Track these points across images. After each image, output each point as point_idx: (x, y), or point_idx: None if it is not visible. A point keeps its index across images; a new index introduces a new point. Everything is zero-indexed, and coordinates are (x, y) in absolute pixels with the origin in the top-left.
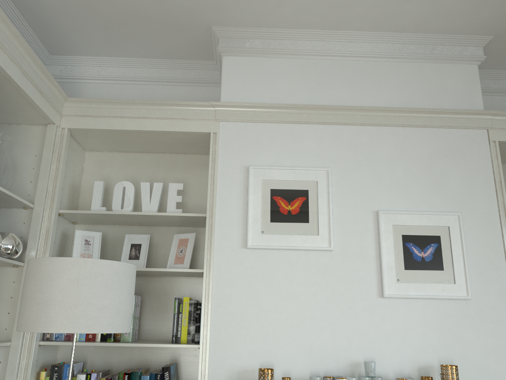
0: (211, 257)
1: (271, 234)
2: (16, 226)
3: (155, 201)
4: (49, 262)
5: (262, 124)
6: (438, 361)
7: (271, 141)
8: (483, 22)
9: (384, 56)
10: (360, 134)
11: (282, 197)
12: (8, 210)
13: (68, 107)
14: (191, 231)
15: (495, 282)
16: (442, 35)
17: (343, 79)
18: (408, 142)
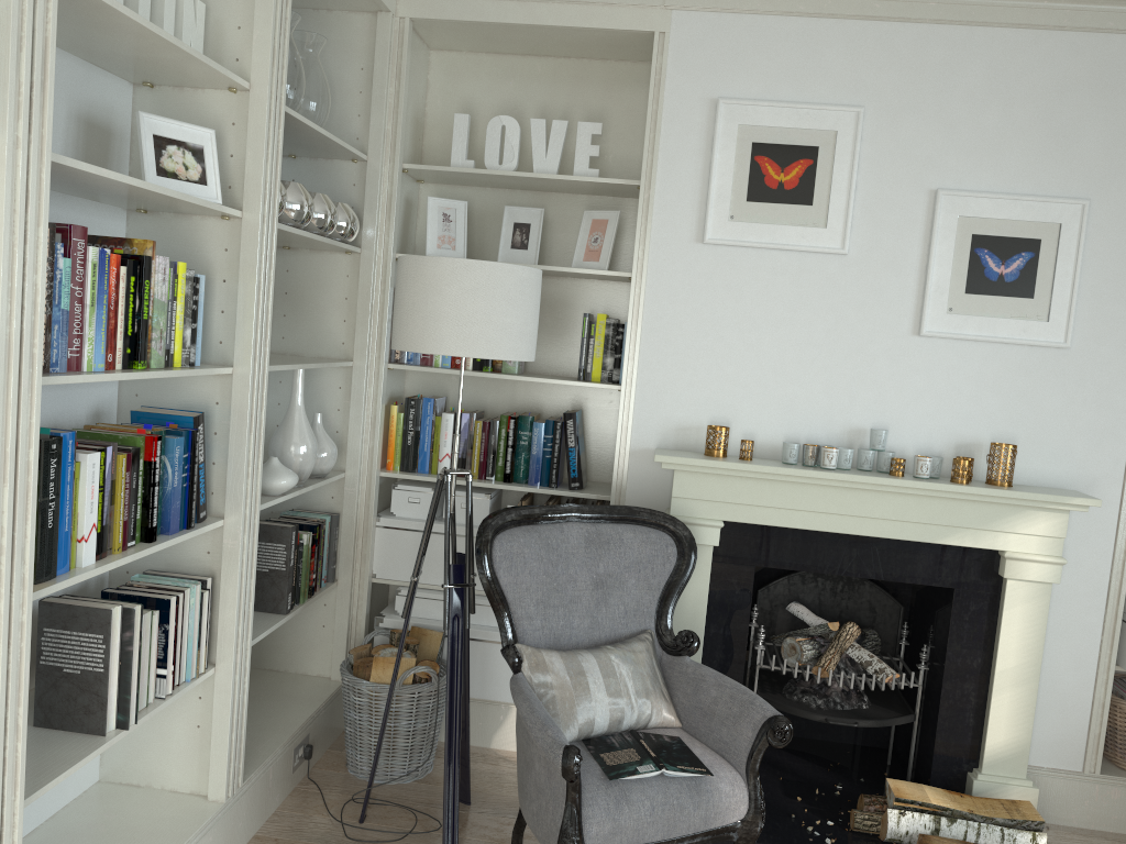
0: (645, 255)
1: (745, 223)
2: (343, 190)
3: (554, 154)
4: (434, 264)
5: (748, 17)
6: (991, 438)
7: (761, 52)
8: None
9: None
10: (930, 41)
11: (771, 158)
12: (328, 163)
13: None
14: (610, 205)
15: (1120, 324)
16: None
17: None
18: (1020, 61)
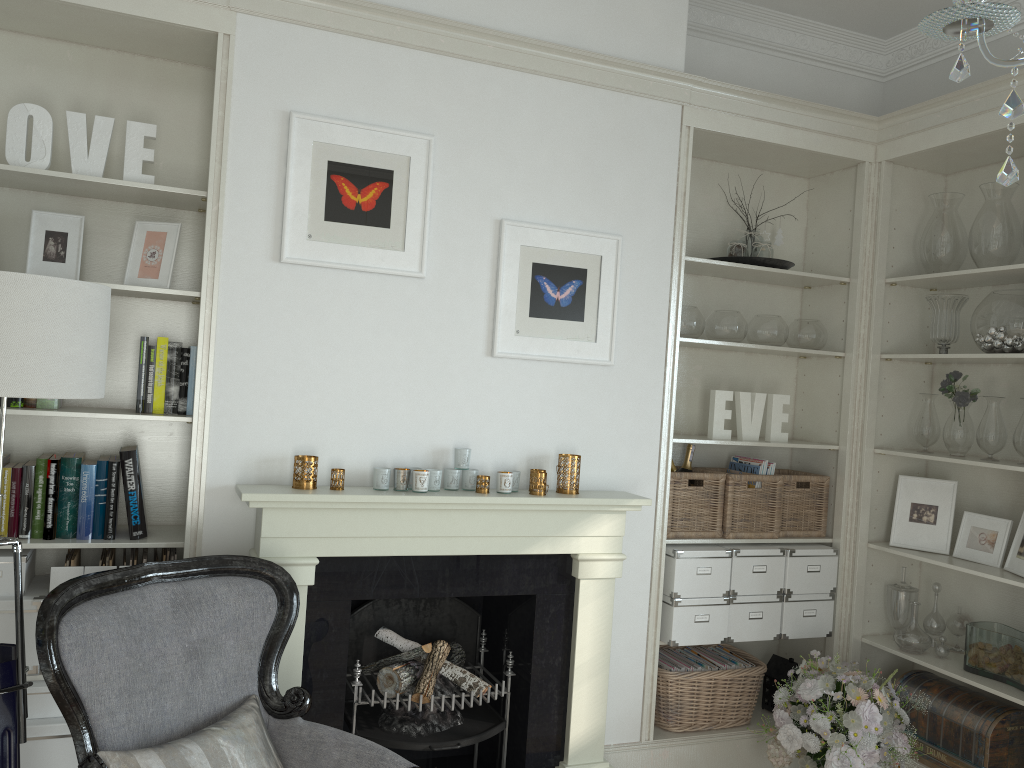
0: (216, 273)
1: (324, 242)
2: None
3: (99, 154)
4: None
5: (319, 33)
6: (556, 449)
7: (333, 70)
8: None
9: None
10: (490, 81)
11: (348, 178)
12: None
13: None
14: (163, 216)
15: (649, 344)
16: None
17: None
18: (563, 109)
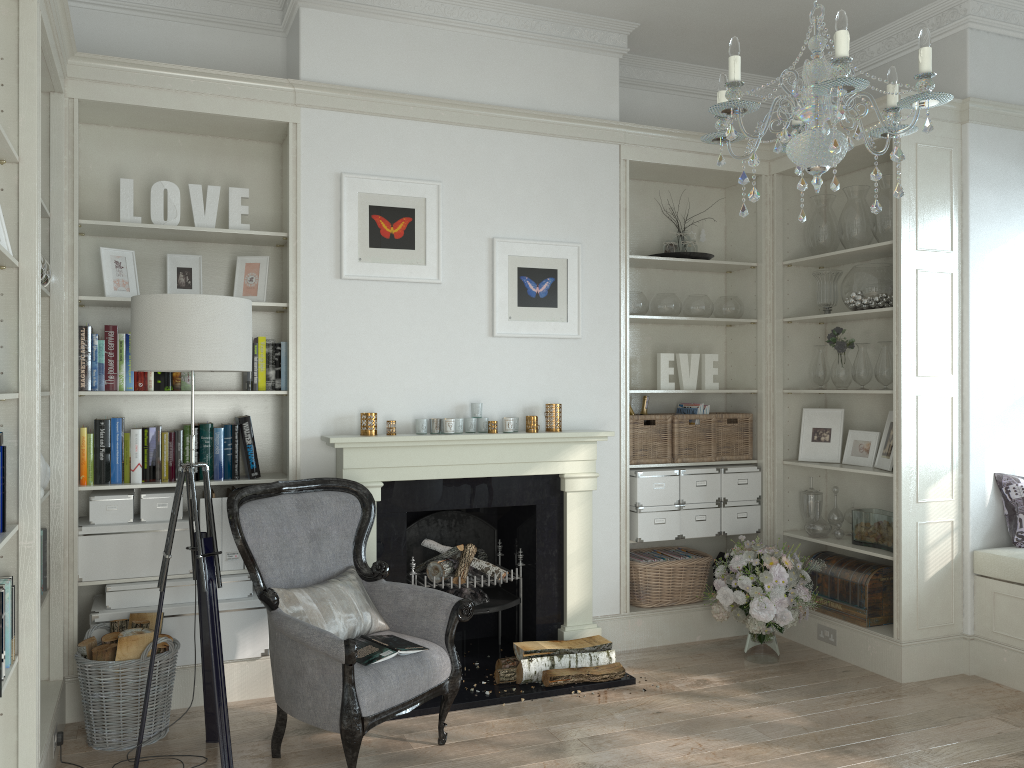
0: (298, 289)
1: (370, 263)
2: None
3: (212, 212)
4: (178, 300)
5: (357, 116)
6: (543, 401)
7: (368, 141)
8: (630, 10)
9: (513, 35)
10: (478, 139)
11: (383, 216)
12: None
13: (75, 66)
14: (251, 251)
15: (606, 321)
16: (583, 15)
17: (460, 61)
18: (532, 155)
